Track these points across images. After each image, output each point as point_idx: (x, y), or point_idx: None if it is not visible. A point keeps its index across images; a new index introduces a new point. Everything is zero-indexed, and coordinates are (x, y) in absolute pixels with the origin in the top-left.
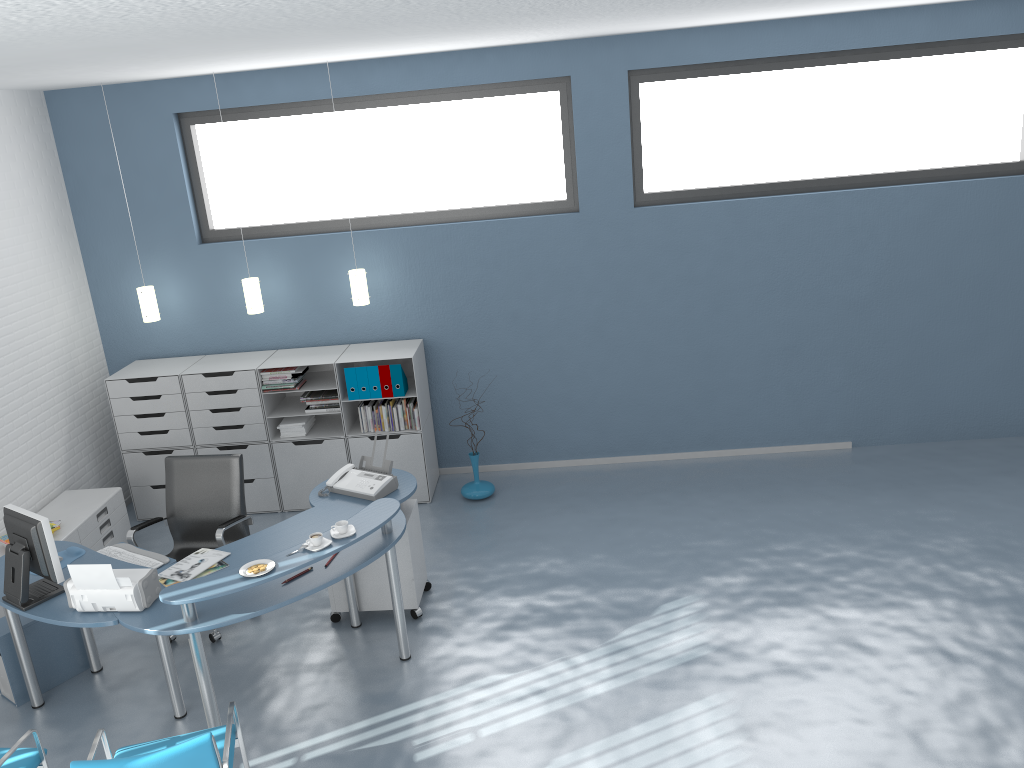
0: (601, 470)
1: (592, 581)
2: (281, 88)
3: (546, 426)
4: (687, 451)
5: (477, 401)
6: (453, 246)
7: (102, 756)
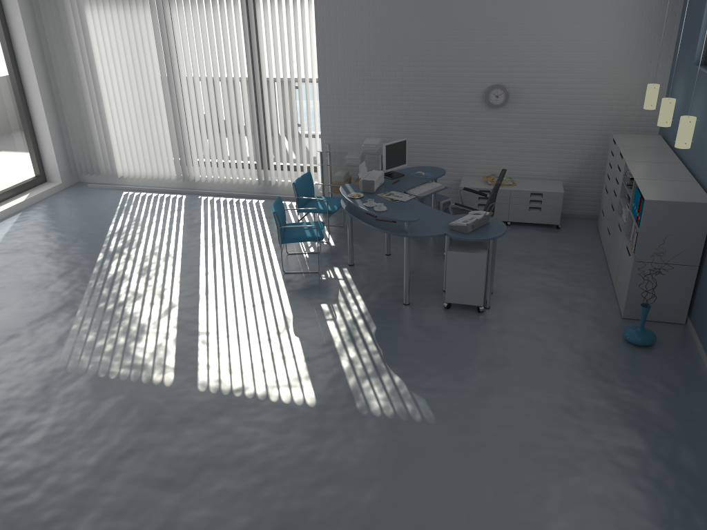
0: None
1: (470, 375)
2: None
3: None
4: None
5: None
6: None
7: (369, 243)
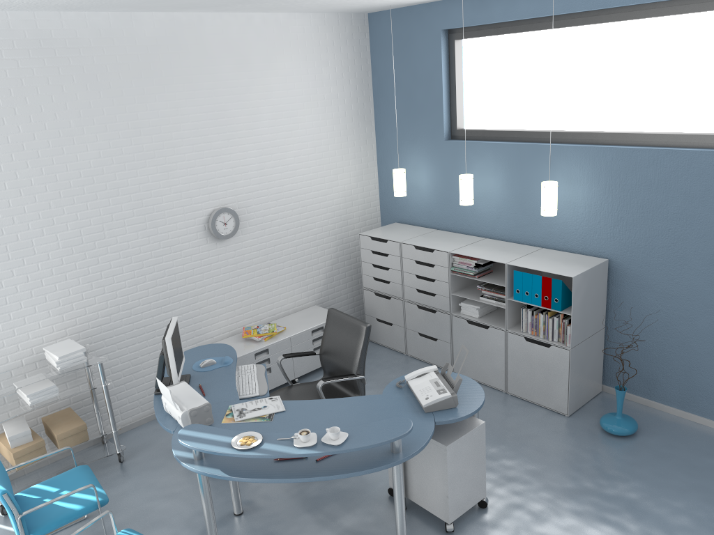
0: None
1: None
2: (522, 5)
3: None
4: None
5: (653, 335)
6: (657, 172)
7: (179, 515)
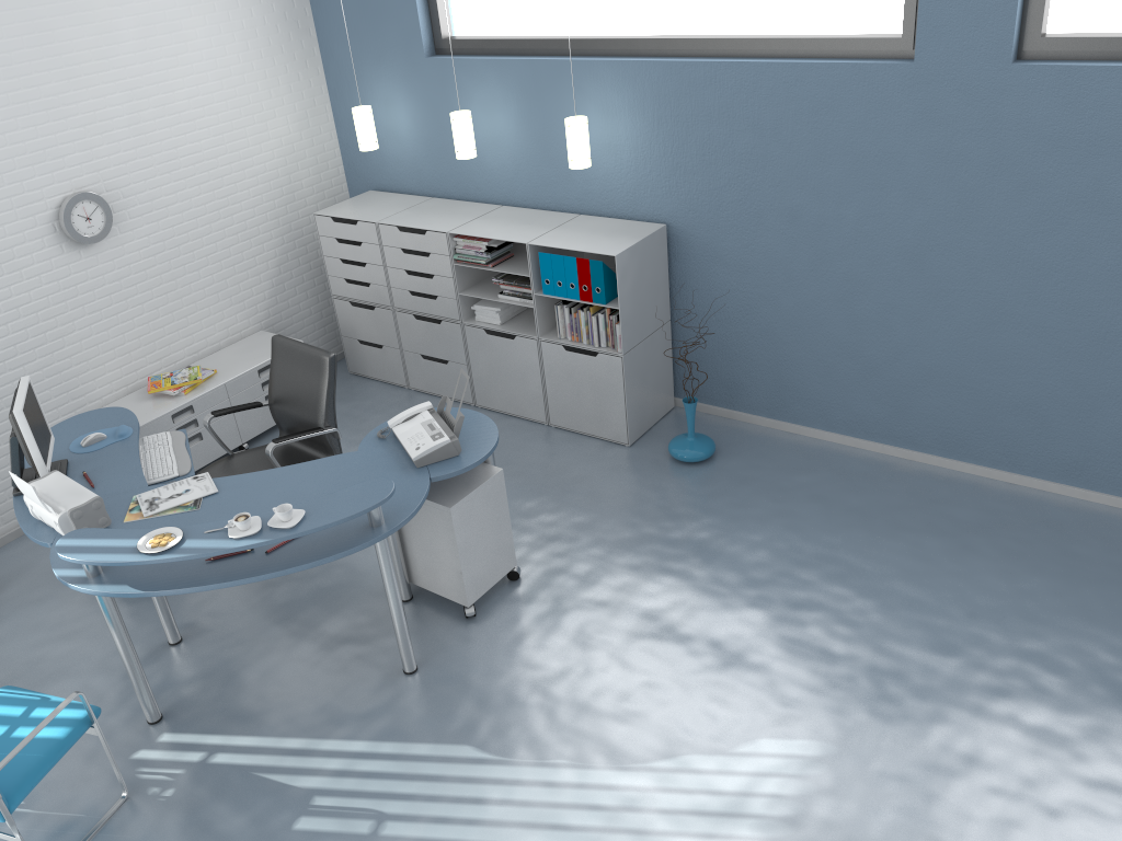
0: (881, 466)
1: (707, 653)
2: None
3: (820, 381)
4: (1031, 476)
5: (730, 324)
6: (717, 96)
7: (86, 658)
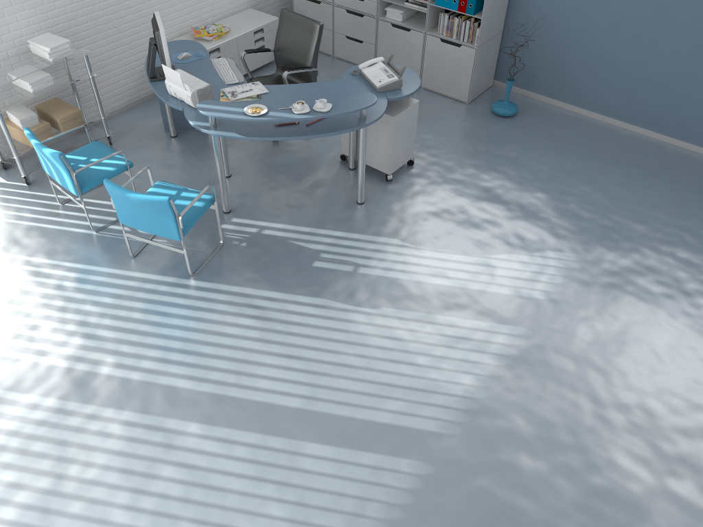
0: (610, 130)
1: (517, 210)
2: None
3: (584, 78)
4: (692, 144)
5: (538, 38)
6: None
7: (180, 179)
